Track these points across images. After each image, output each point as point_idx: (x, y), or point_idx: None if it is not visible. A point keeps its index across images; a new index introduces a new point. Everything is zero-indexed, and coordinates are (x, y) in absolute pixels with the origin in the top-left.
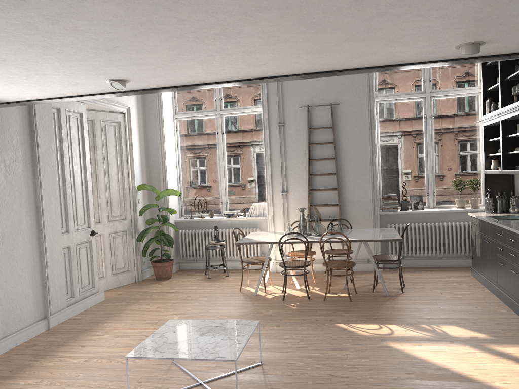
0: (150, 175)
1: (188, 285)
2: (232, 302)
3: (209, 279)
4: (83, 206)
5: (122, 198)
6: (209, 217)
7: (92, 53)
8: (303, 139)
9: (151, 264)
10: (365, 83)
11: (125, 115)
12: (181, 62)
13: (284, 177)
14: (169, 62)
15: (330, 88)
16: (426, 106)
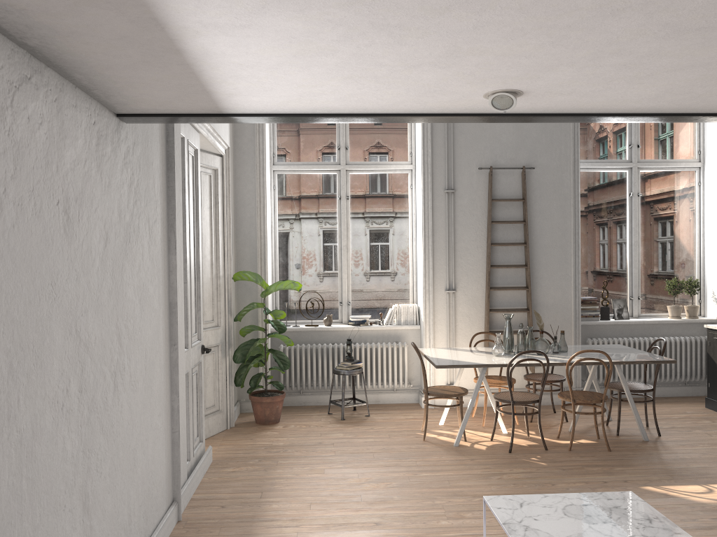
0: (239, 257)
1: (326, 433)
2: (437, 458)
3: (346, 422)
4: (195, 305)
5: (216, 292)
6: (320, 324)
7: (636, 35)
8: (481, 214)
9: (252, 398)
10: (568, 142)
11: (224, 159)
12: (687, 71)
13: (451, 267)
14: (671, 70)
15: (521, 145)
16: (632, 179)
